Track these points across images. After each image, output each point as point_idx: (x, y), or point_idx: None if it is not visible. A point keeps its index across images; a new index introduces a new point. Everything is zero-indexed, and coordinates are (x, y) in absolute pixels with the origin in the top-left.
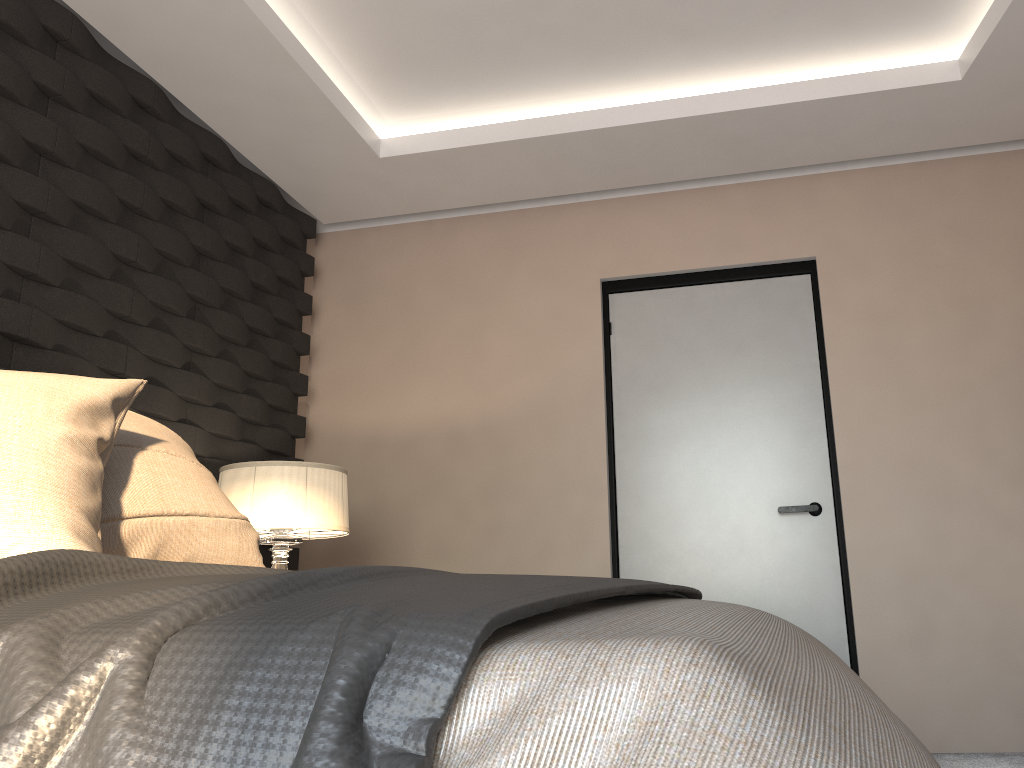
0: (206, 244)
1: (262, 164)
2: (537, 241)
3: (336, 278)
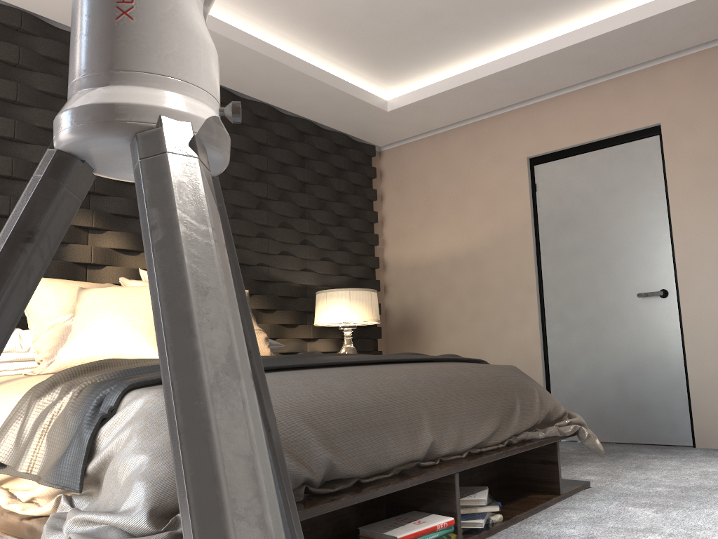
0: (305, 178)
1: (333, 126)
2: (490, 138)
3: (391, 176)
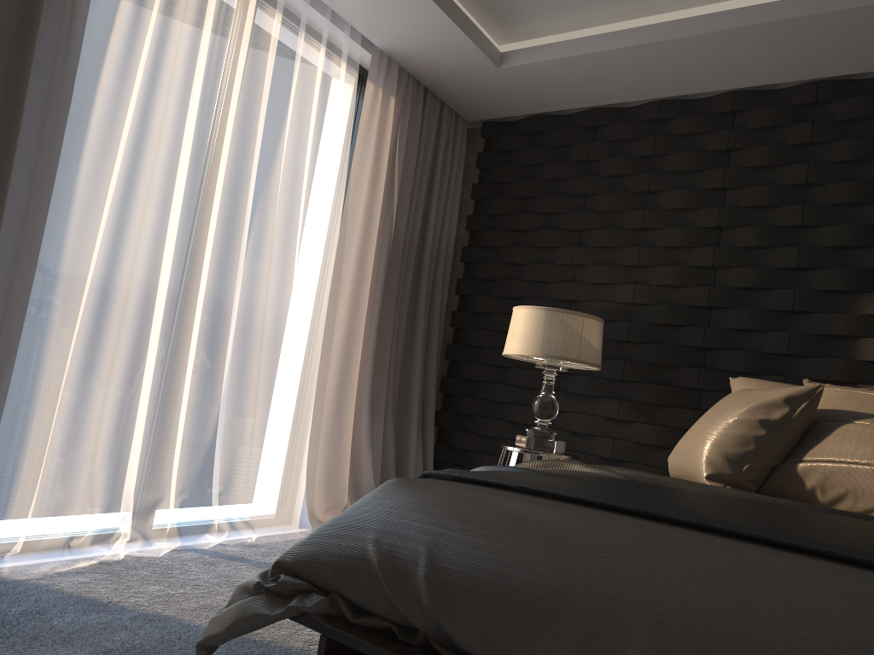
0: None
1: None
2: None
3: None
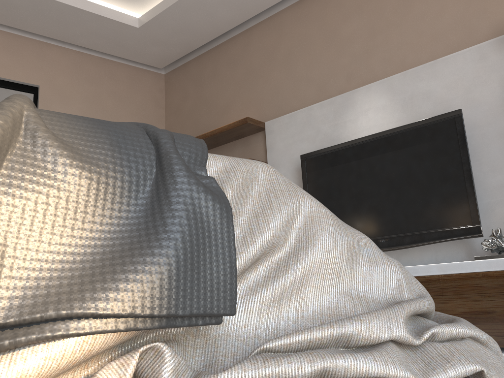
0: None
1: None
2: None
3: None
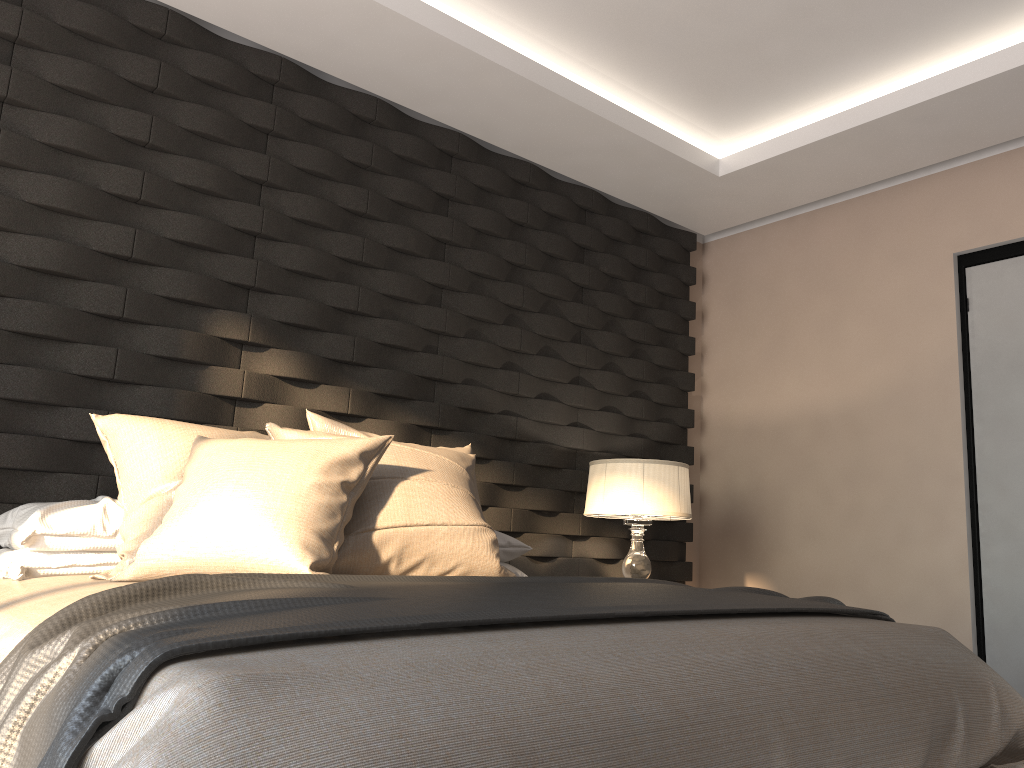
0: (584, 280)
1: (632, 200)
2: (889, 222)
3: (719, 282)
